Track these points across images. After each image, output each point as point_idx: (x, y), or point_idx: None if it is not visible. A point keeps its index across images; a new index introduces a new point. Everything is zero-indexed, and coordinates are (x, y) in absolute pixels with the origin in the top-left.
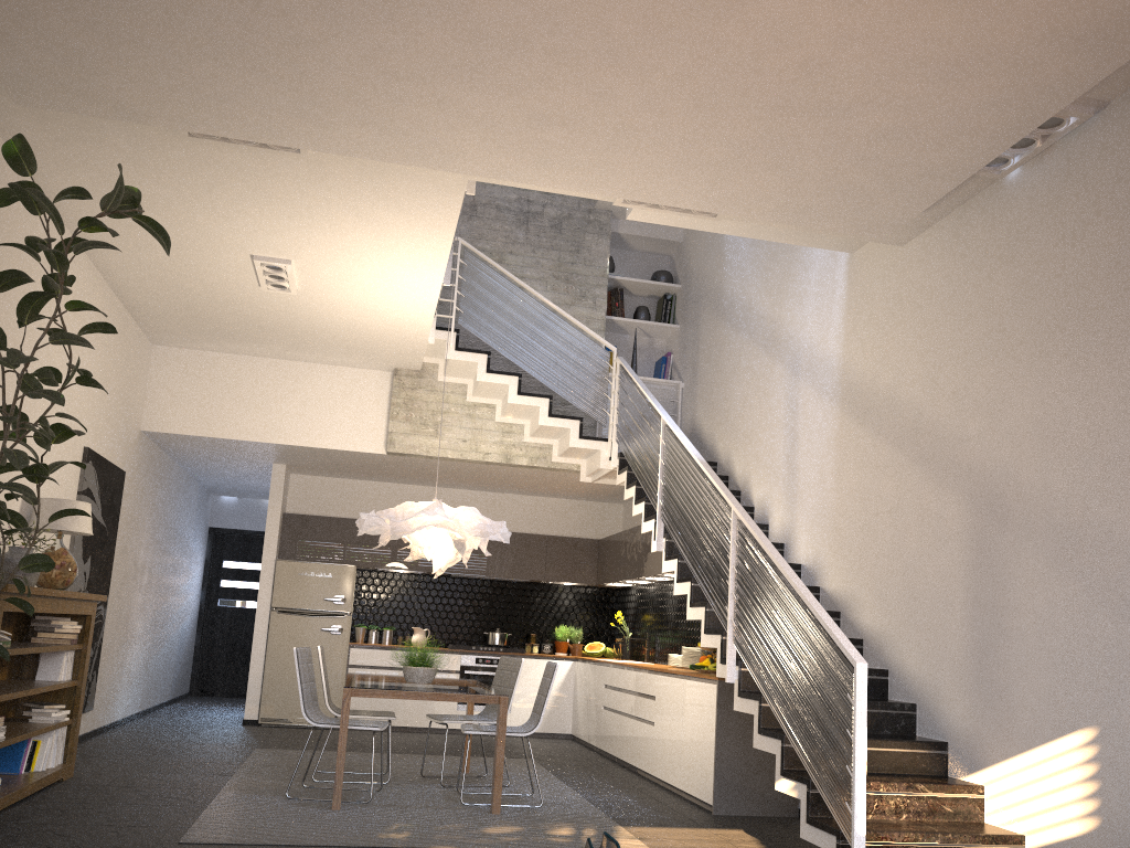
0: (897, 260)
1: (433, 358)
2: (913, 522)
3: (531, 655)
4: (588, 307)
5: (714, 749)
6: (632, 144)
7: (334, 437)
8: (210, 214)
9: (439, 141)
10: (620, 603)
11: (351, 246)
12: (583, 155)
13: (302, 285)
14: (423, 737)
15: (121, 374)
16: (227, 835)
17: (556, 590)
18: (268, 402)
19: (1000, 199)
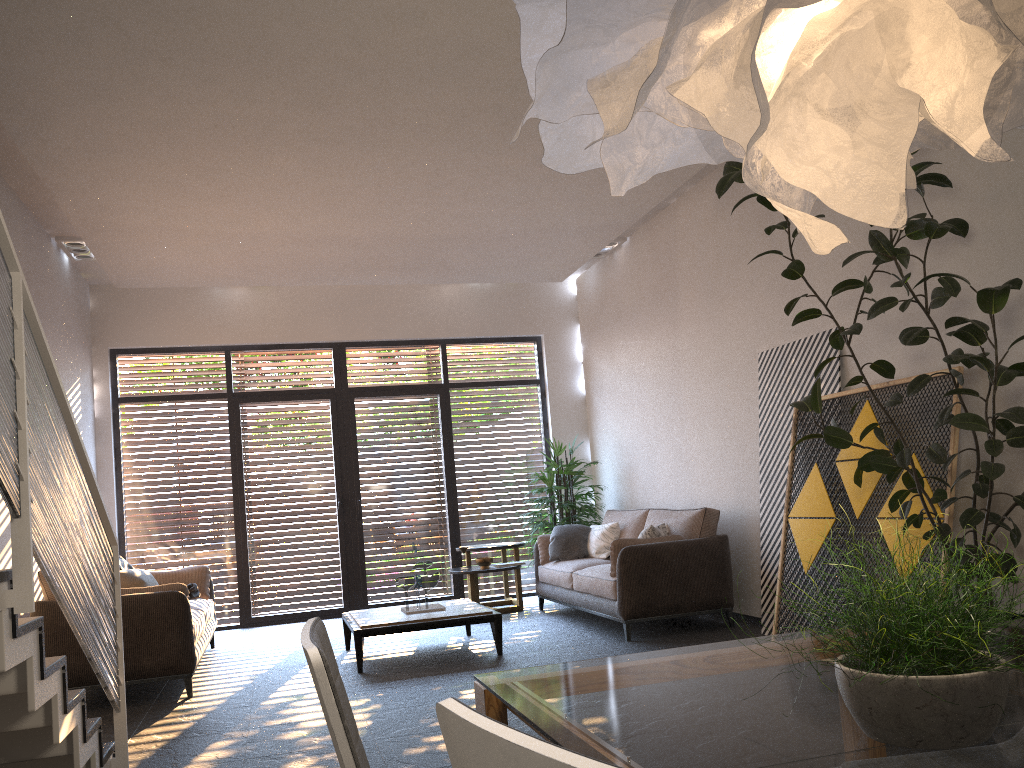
0: None
1: None
2: None
3: None
4: None
5: None
6: (313, 1)
7: None
8: None
9: None
10: None
11: None
12: None
13: None
14: None
15: None
16: None
17: None
18: None
19: None
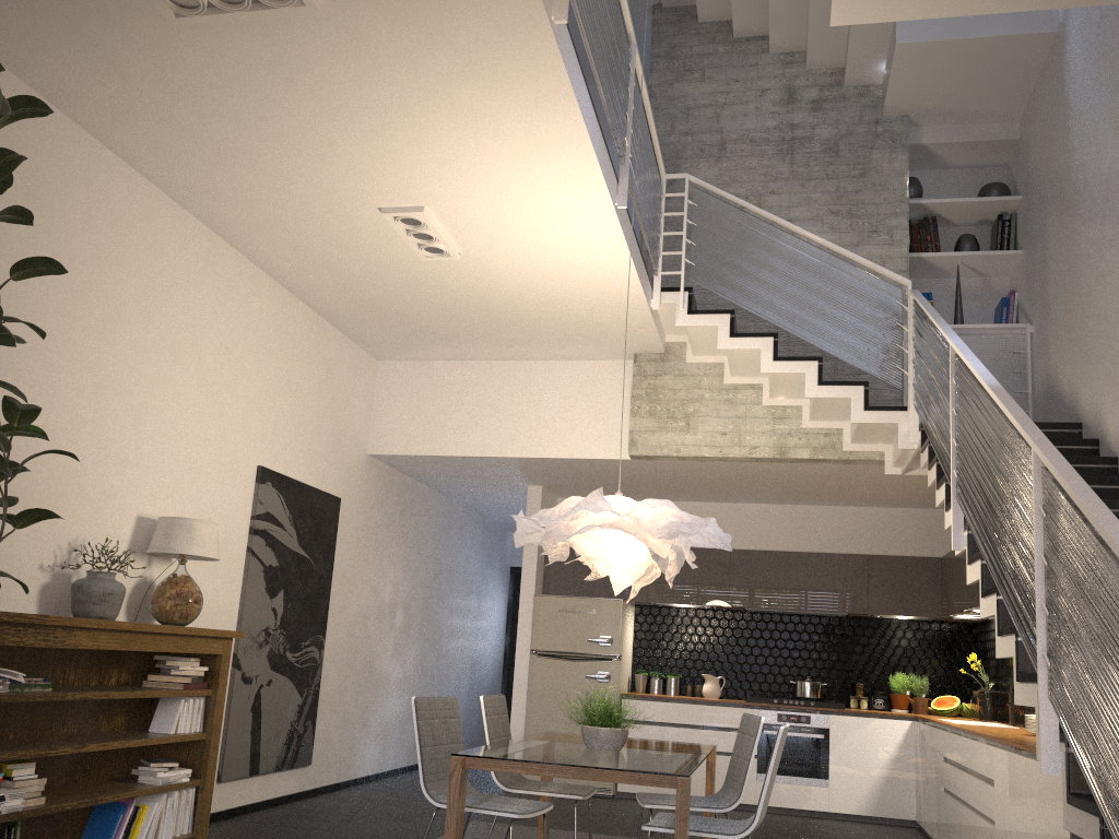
0: None
1: (679, 335)
2: None
3: (852, 711)
4: (882, 244)
5: None
6: None
7: (570, 444)
8: (296, 153)
9: None
10: (980, 643)
11: (472, 166)
12: None
13: (460, 244)
14: None
15: (322, 389)
16: None
17: (888, 626)
18: (496, 410)
19: None
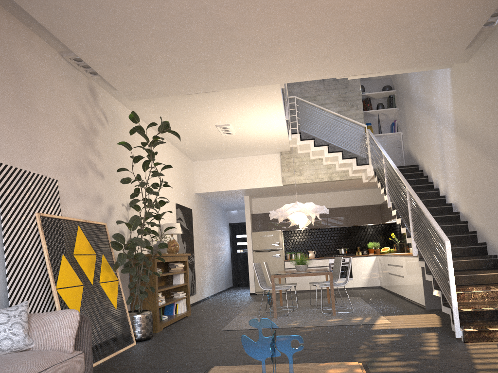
0: (466, 68)
1: (294, 144)
2: (486, 179)
3: (357, 256)
4: (355, 109)
5: (422, 283)
6: (331, 59)
7: (262, 183)
8: (197, 116)
9: (262, 76)
10: (394, 229)
11: (248, 114)
12: (315, 67)
13: (236, 131)
14: (317, 293)
15: (184, 175)
16: (236, 327)
17: (365, 228)
18: (236, 174)
19: (497, 37)
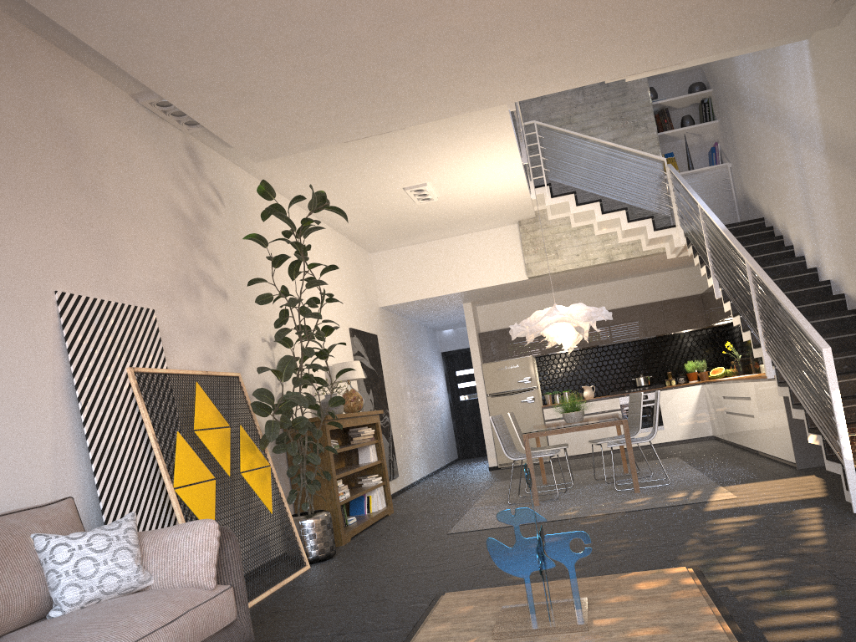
0: (838, 37)
1: (541, 206)
2: None
3: (669, 387)
4: (642, 132)
5: (788, 425)
6: (593, 50)
7: (492, 278)
8: (371, 175)
9: (476, 95)
10: (730, 335)
11: (456, 163)
12: (566, 68)
13: (439, 193)
14: (604, 457)
15: (357, 278)
16: (473, 527)
17: (678, 337)
18: (446, 267)
19: None
